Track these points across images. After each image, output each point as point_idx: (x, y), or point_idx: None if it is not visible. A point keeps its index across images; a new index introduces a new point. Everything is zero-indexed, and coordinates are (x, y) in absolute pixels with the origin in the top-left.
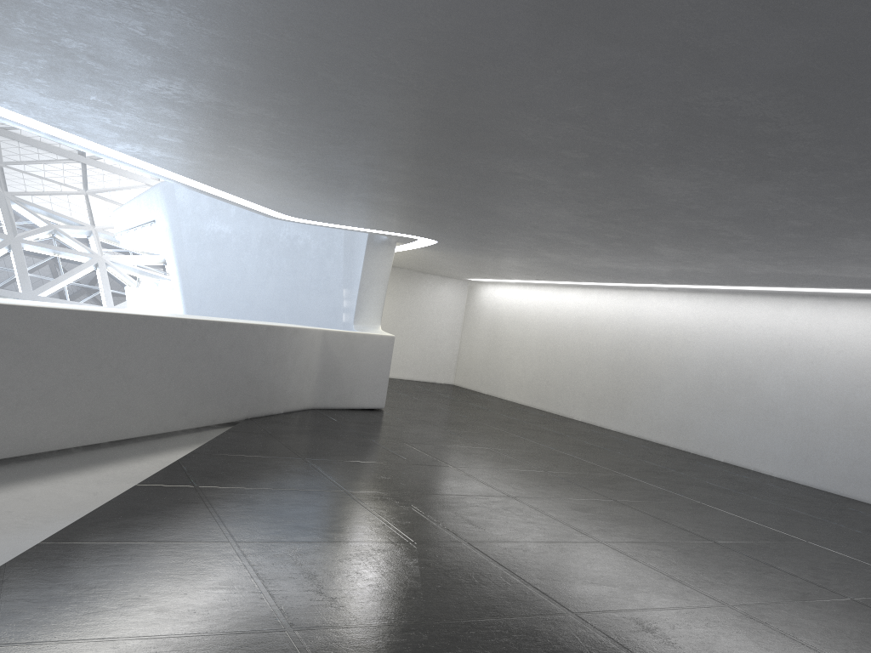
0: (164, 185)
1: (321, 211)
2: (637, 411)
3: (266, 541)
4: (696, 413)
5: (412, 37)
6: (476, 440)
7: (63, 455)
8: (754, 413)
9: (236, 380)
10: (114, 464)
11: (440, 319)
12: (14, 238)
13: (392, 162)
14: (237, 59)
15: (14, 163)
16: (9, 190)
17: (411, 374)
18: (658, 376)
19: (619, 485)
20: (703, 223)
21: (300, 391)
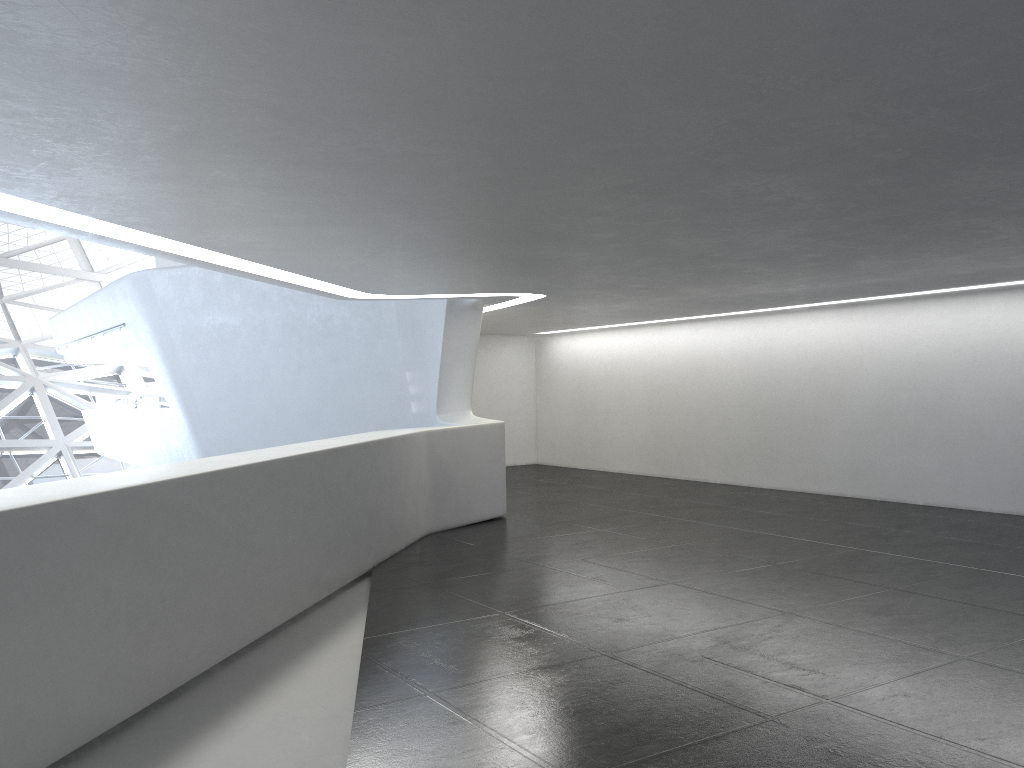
0: (134, 277)
1: (422, 281)
2: (795, 461)
3: (609, 767)
4: (875, 452)
5: (854, 6)
6: (652, 537)
7: (204, 680)
8: (954, 441)
9: (358, 520)
10: (281, 679)
11: (508, 387)
12: None
13: (599, 203)
14: (518, 80)
15: None
16: None
17: None
18: (815, 414)
19: (870, 564)
20: (969, 222)
21: (416, 515)
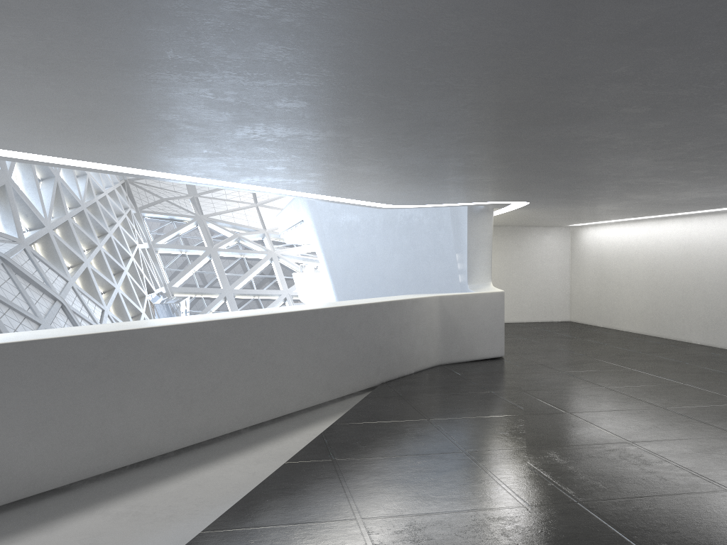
0: None
1: (418, 197)
2: None
3: (389, 515)
4: None
5: (433, 45)
6: (592, 380)
7: (233, 436)
8: None
9: (368, 352)
10: (271, 441)
11: (548, 264)
12: (212, 248)
13: (462, 150)
14: (294, 98)
15: (205, 193)
16: (204, 214)
17: (529, 317)
18: None
19: None
20: None
21: (426, 352)
